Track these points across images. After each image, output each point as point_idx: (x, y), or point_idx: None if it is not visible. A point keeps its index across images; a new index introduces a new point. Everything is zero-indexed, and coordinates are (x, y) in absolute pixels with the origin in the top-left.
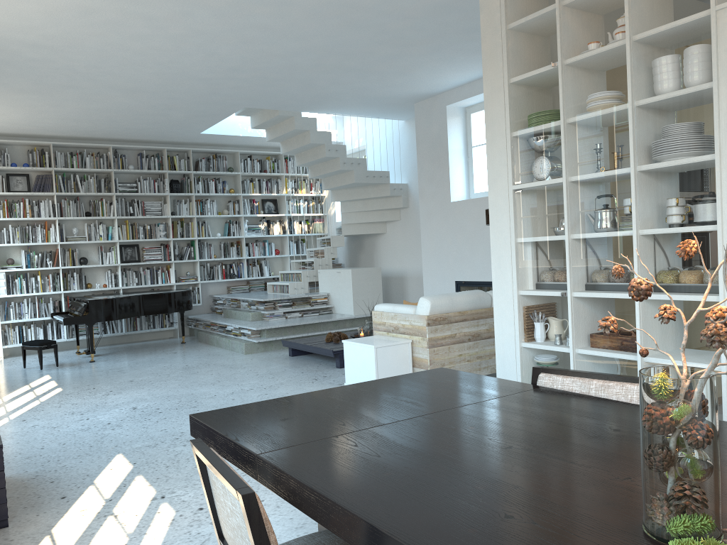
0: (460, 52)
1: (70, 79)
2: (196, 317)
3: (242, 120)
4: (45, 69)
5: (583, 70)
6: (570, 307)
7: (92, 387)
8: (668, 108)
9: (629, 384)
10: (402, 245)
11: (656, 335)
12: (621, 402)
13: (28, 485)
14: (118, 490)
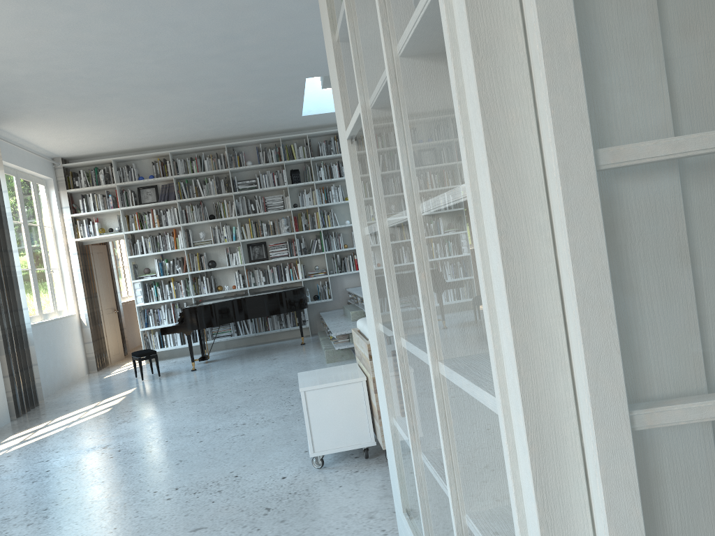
0: None
1: (93, 87)
2: (321, 315)
3: None
4: (56, 83)
5: None
6: (399, 368)
7: (133, 408)
8: None
9: None
10: None
11: (463, 472)
12: None
13: None
14: None
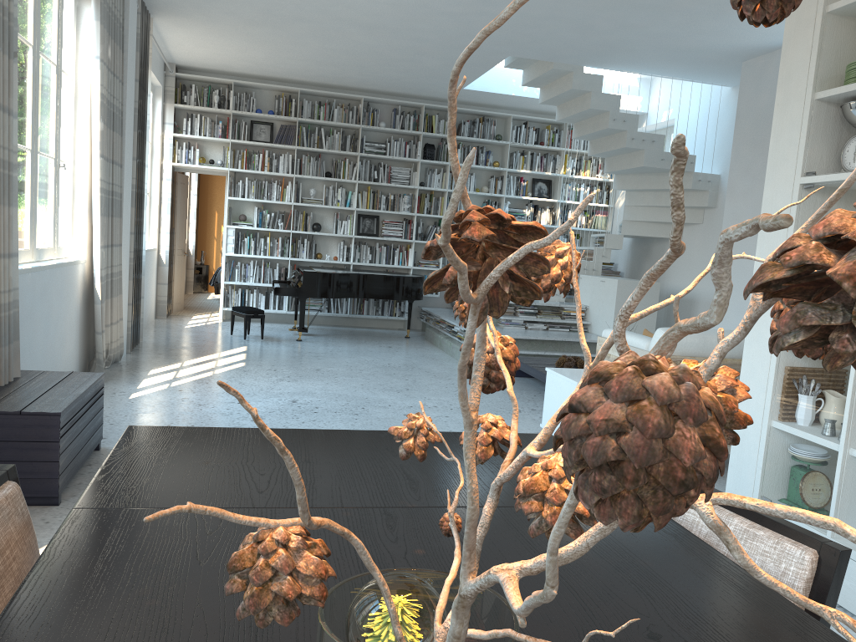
0: None
1: (299, 9)
2: (428, 310)
3: (517, 75)
4: None
5: None
6: (852, 381)
7: (275, 368)
8: None
9: (790, 543)
10: (699, 257)
11: None
12: (745, 575)
13: None
14: None
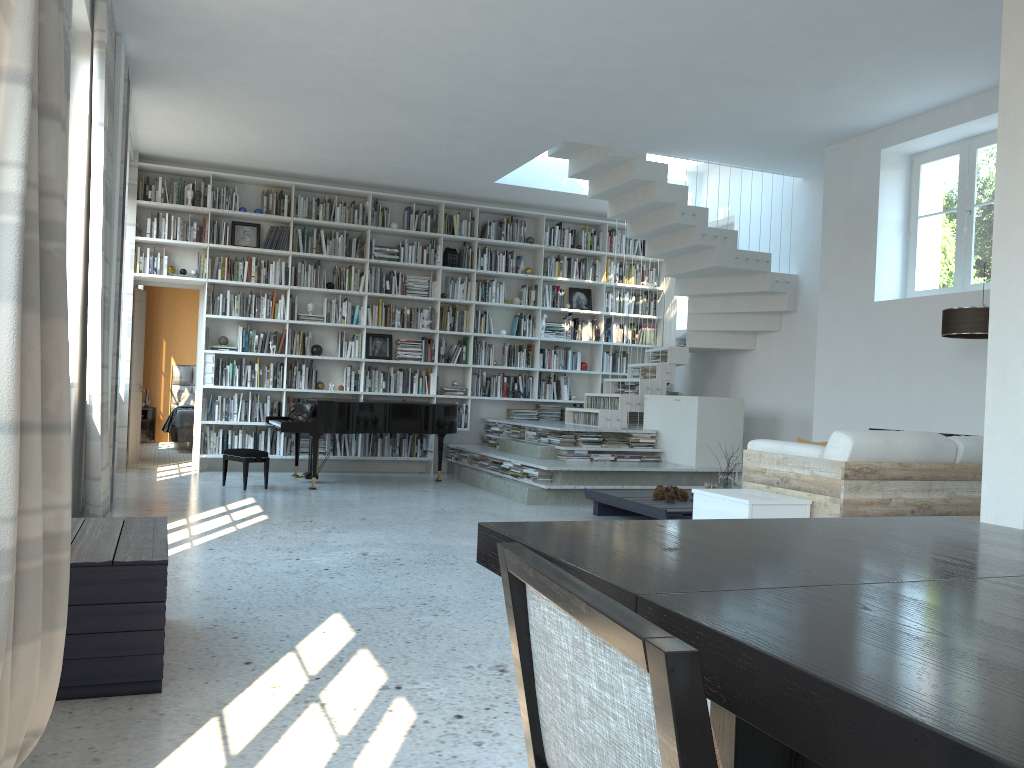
0: (925, 52)
1: (329, 79)
2: (459, 446)
3: (555, 168)
4: (297, 61)
5: None
6: None
7: (309, 519)
8: None
9: None
10: (779, 369)
11: None
12: None
13: (201, 636)
14: (331, 665)
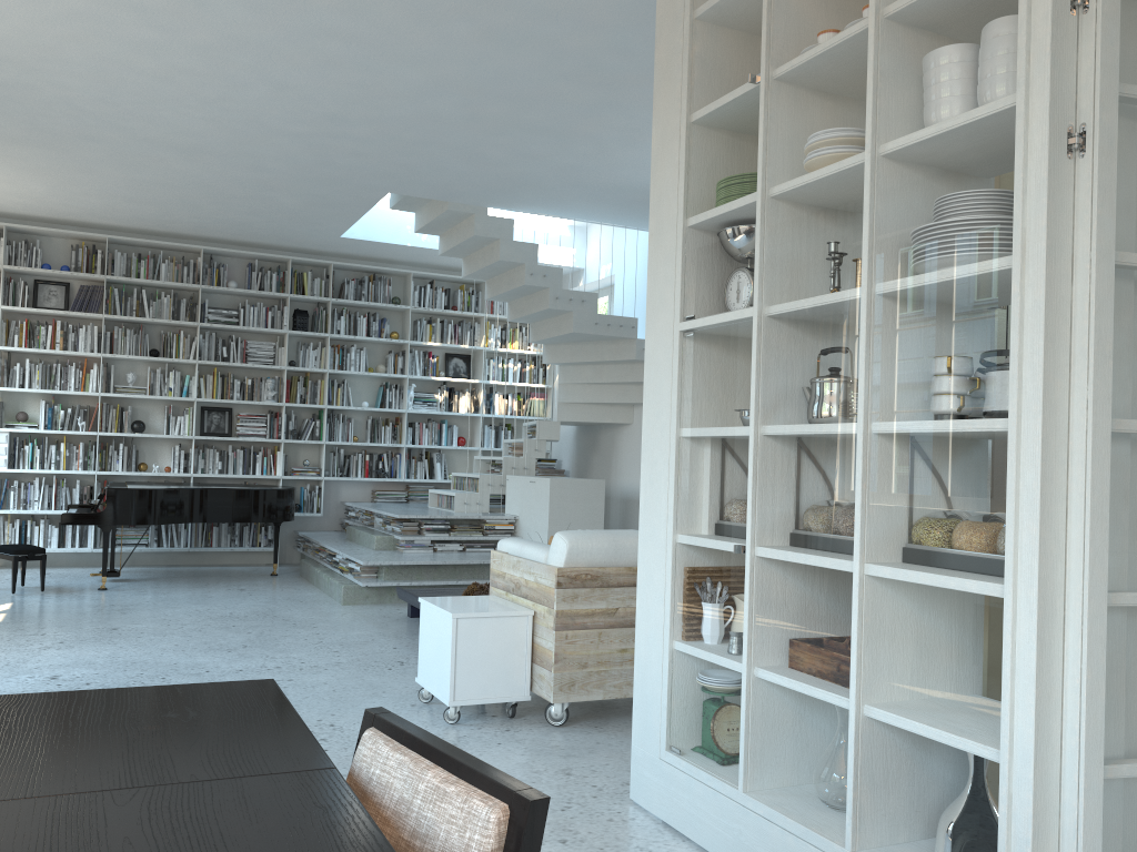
0: None
1: (80, 123)
2: (306, 535)
3: (413, 220)
4: (30, 103)
5: (799, 87)
6: (748, 578)
7: (45, 631)
8: (935, 156)
9: (481, 798)
10: None
11: (886, 659)
12: None
13: None
14: None
